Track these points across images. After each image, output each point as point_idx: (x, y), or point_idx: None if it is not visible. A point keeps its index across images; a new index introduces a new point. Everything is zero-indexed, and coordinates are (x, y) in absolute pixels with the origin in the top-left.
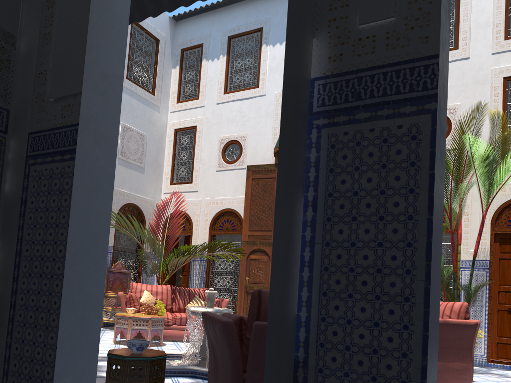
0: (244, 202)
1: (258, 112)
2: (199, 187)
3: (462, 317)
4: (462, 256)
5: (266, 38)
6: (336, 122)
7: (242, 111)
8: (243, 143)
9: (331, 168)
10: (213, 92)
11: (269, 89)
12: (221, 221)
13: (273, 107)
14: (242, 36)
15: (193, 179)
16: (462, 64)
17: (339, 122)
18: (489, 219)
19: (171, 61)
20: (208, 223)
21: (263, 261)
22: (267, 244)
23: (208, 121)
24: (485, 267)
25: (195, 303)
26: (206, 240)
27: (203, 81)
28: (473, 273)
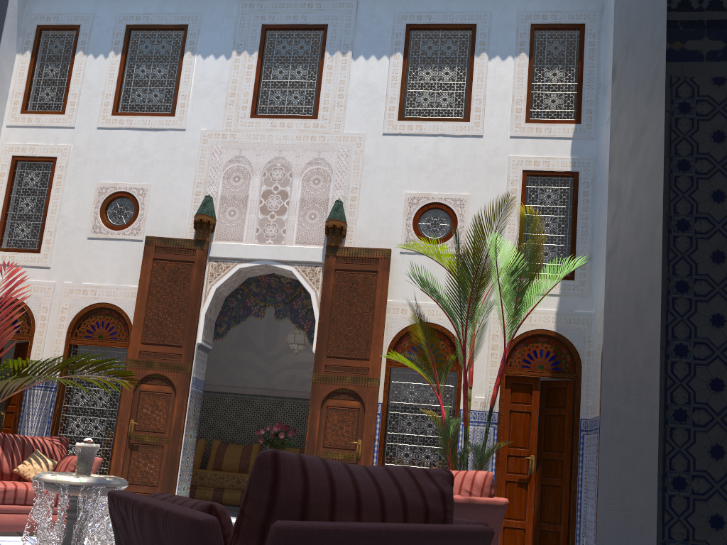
0: (137, 296)
1: (171, 154)
2: (54, 262)
3: (486, 494)
4: None
5: (192, 42)
6: (690, 53)
7: (144, 149)
8: (141, 200)
9: (683, 161)
10: (92, 108)
11: (192, 121)
12: (90, 323)
13: (197, 152)
14: (151, 30)
15: (43, 247)
16: (474, 143)
17: (700, 54)
18: (500, 356)
19: (16, 41)
20: (66, 324)
21: (164, 394)
22: (172, 367)
23: (79, 153)
24: (492, 421)
25: (35, 463)
26: (60, 353)
27: (76, 87)
28: (478, 429)
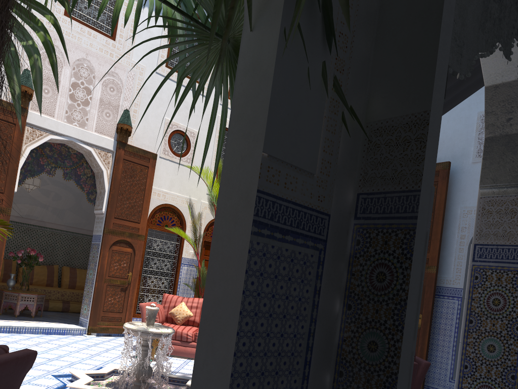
0: None
1: None
2: None
3: None
4: (184, 255)
5: None
6: None
7: None
8: None
9: None
10: None
11: None
12: None
13: None
14: None
15: None
16: (203, 100)
17: None
18: (203, 229)
19: None
20: None
21: None
22: None
23: None
24: (196, 265)
25: None
26: None
27: None
28: (189, 269)
